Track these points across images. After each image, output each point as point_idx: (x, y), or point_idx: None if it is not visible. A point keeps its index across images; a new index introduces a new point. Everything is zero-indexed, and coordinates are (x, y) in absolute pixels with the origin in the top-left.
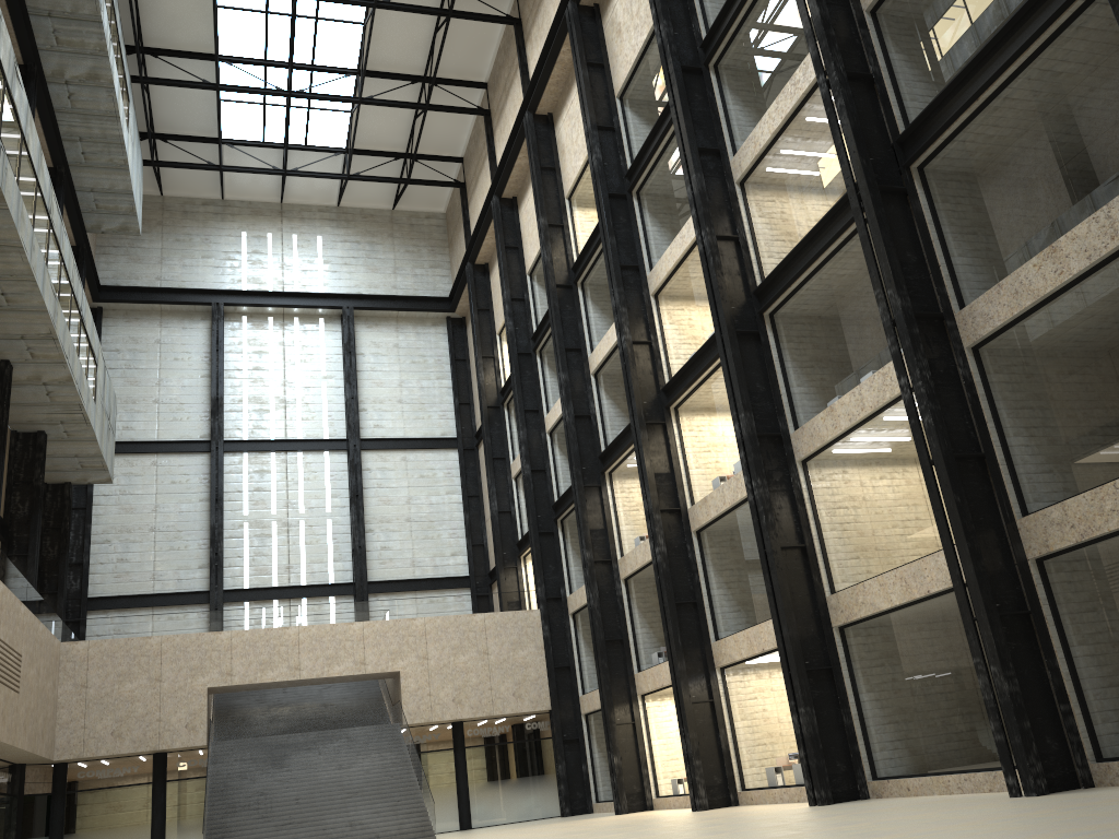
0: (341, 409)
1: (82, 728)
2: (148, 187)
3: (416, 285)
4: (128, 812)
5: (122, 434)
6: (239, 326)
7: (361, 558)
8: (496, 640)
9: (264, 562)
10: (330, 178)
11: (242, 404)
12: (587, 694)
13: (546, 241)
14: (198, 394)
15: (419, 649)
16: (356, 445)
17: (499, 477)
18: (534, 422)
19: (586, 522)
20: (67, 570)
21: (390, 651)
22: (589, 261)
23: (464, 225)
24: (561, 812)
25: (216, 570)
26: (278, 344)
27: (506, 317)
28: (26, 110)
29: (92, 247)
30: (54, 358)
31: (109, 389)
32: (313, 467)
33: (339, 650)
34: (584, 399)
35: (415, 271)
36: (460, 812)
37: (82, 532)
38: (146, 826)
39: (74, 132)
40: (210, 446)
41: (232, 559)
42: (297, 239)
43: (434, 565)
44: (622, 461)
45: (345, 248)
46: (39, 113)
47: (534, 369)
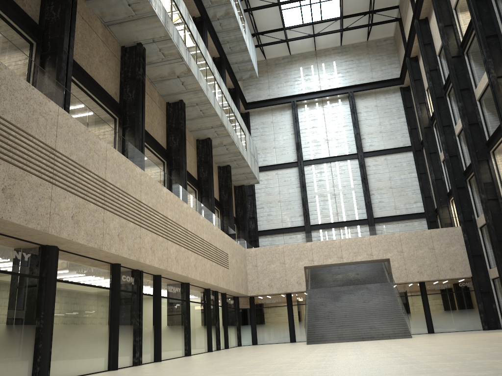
0: (353, 139)
1: (257, 283)
2: (259, 57)
3: (382, 75)
4: (279, 317)
5: (263, 163)
6: (304, 109)
7: (369, 207)
8: (438, 242)
9: (326, 212)
10: (334, 33)
11: (308, 144)
12: (492, 268)
13: (443, 35)
14: (290, 142)
15: (397, 248)
16: (361, 155)
17: (434, 162)
18: (448, 131)
19: (480, 179)
20: (247, 220)
21: (383, 249)
22: (469, 39)
23: (403, 39)
24: (482, 328)
25: (306, 217)
26: (321, 115)
27: (427, 80)
28: (196, 32)
29: (241, 87)
30: (225, 134)
31: (252, 144)
32: (343, 167)
33: (359, 249)
34: (473, 114)
35: (381, 68)
36: (427, 325)
37: (252, 204)
38: (286, 323)
39: (225, 40)
40: (297, 163)
41: (312, 212)
42: (324, 65)
43: (405, 208)
44: (499, 144)
45: (346, 64)
46: (210, 35)
47: (446, 104)
